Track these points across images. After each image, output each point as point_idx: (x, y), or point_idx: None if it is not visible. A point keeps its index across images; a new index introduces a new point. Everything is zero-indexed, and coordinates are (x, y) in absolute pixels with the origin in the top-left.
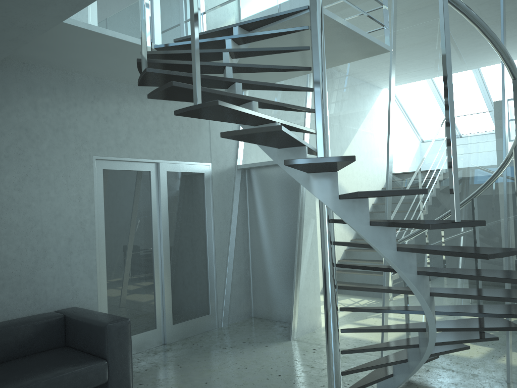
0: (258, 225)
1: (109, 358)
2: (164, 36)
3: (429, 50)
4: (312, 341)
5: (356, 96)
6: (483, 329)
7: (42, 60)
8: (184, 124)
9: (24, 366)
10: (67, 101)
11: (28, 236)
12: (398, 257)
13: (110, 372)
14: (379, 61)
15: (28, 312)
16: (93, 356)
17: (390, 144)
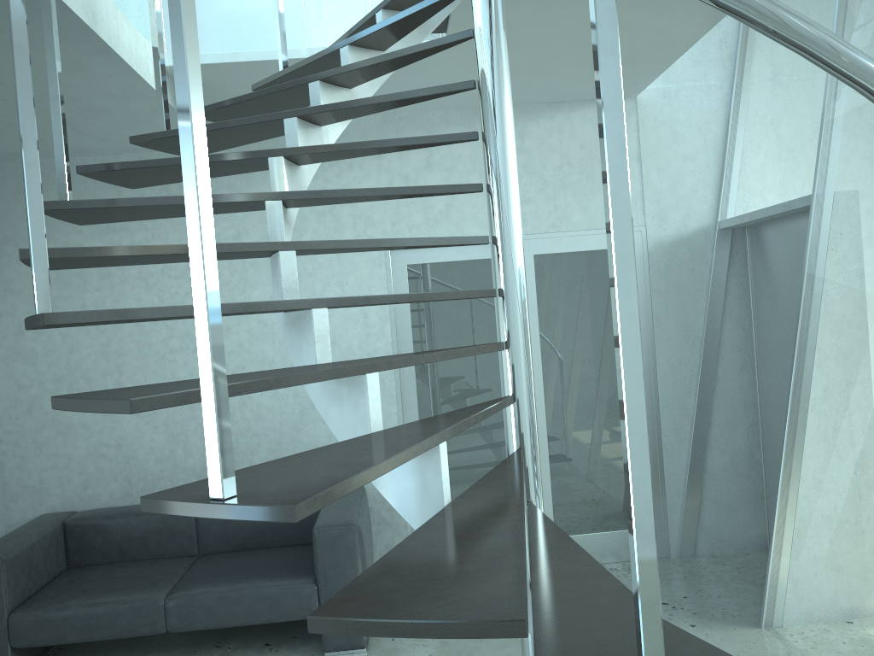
0: (769, 351)
1: (319, 582)
2: None
3: None
4: (793, 645)
5: None
6: None
7: None
8: (573, 157)
9: (236, 564)
10: (337, 165)
11: None
12: None
13: (321, 603)
14: None
15: None
16: (312, 572)
17: None
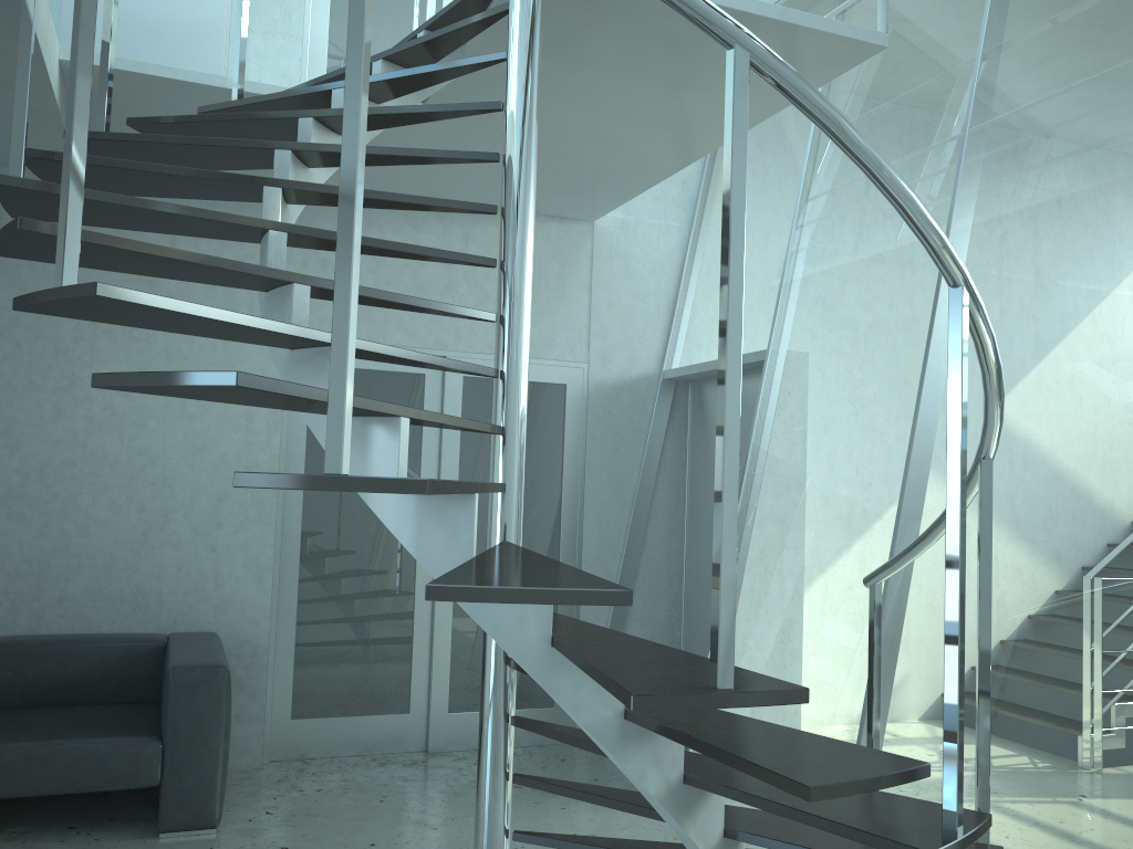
0: (701, 516)
1: (167, 739)
2: None
3: (1067, 31)
4: None
5: None
6: None
7: None
8: None
9: (38, 720)
10: None
11: (135, 483)
12: None
13: (166, 766)
14: (951, 83)
15: (120, 627)
16: (153, 730)
17: (939, 311)
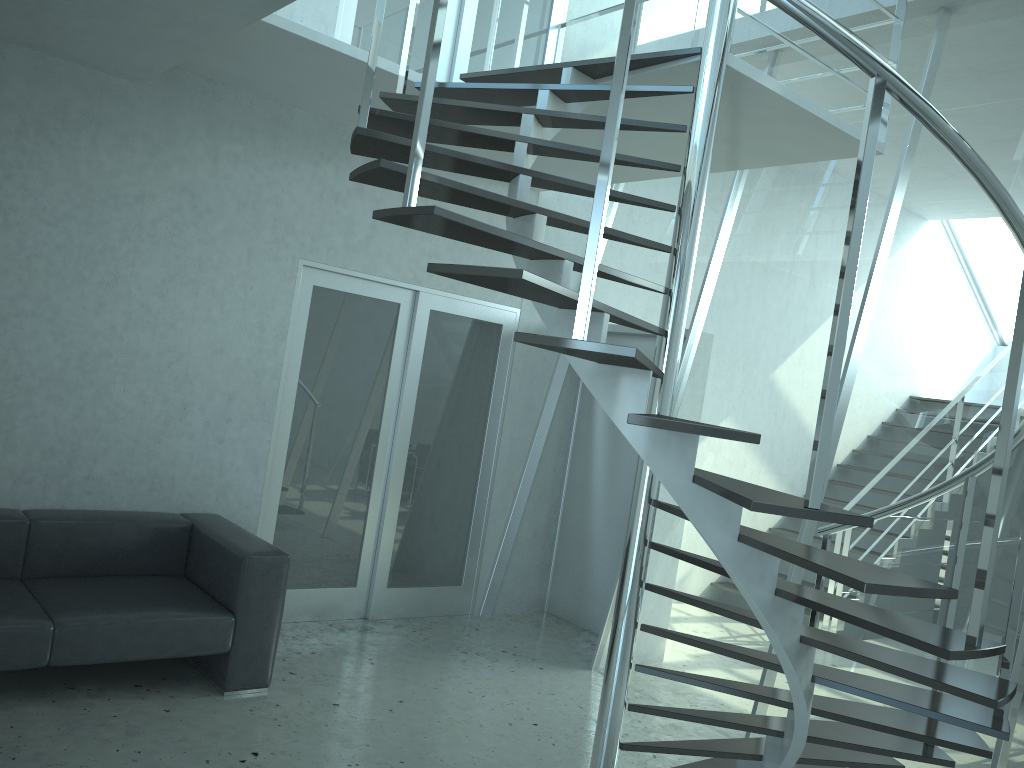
0: (588, 442)
1: (240, 614)
2: (475, 60)
3: None
4: None
5: (816, 231)
6: (912, 735)
7: (239, 79)
8: None
9: (104, 591)
10: (272, 156)
11: (161, 377)
12: (737, 553)
13: (237, 637)
14: (877, 168)
15: (137, 505)
16: (216, 604)
17: (858, 338)
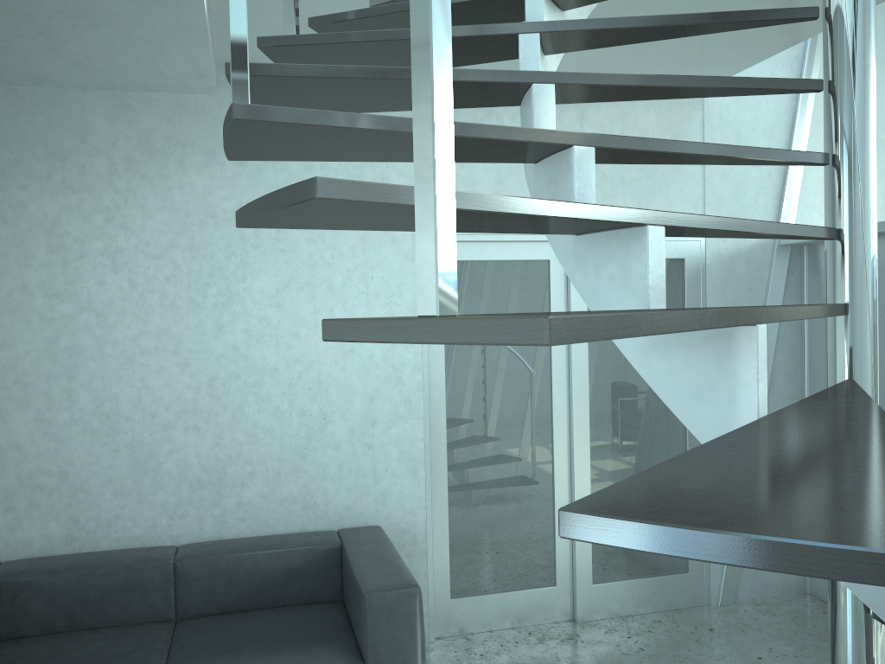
0: None
1: (369, 662)
2: None
3: None
4: None
5: None
6: None
7: None
8: None
9: (239, 635)
10: None
11: (294, 390)
12: None
13: None
14: None
15: (293, 526)
16: (350, 646)
17: None
